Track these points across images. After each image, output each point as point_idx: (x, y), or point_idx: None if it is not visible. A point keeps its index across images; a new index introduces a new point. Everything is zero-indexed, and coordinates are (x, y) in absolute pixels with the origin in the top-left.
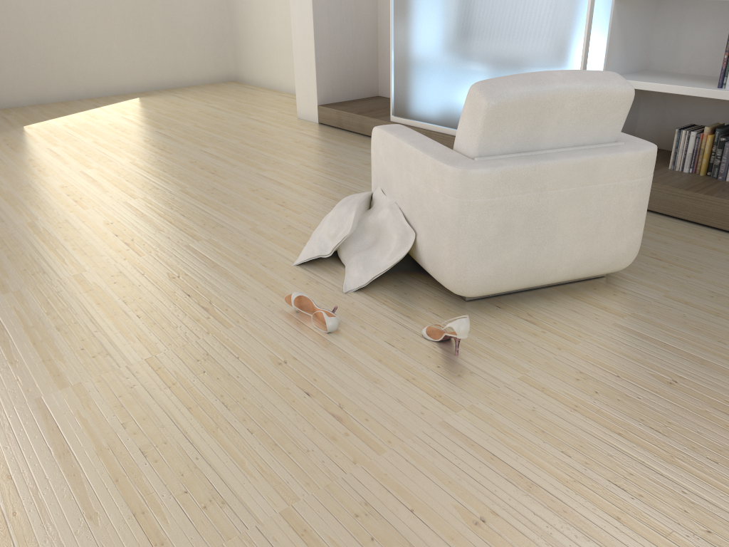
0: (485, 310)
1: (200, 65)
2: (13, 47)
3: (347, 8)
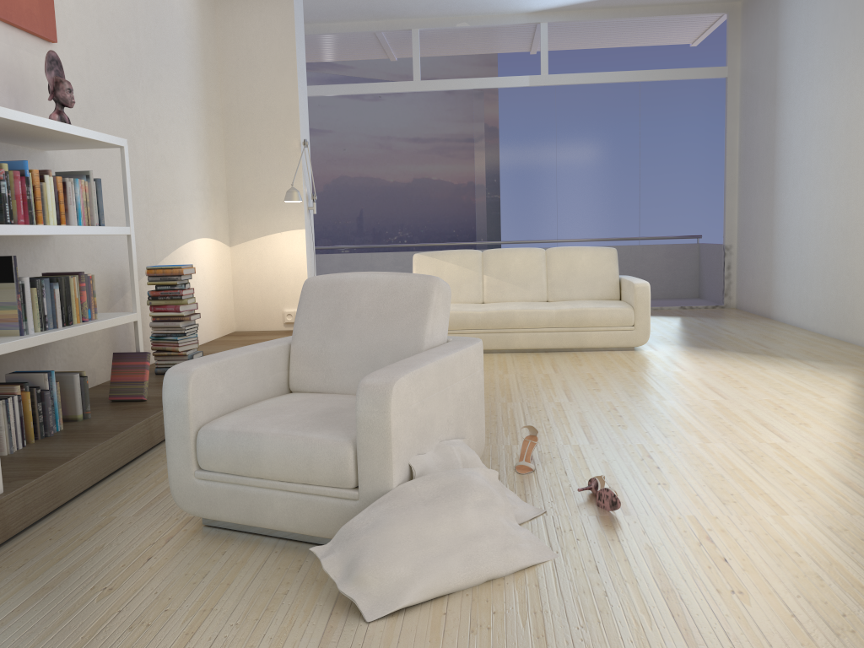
0: None
1: None
2: None
3: None
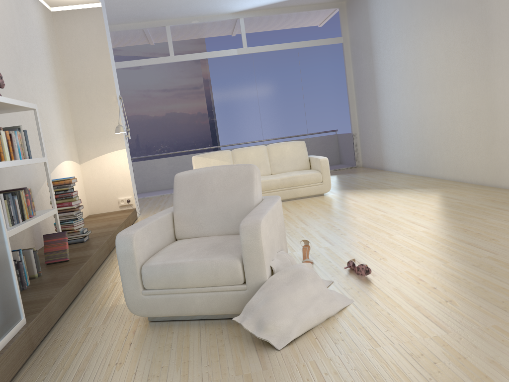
0: None
1: None
2: None
3: None
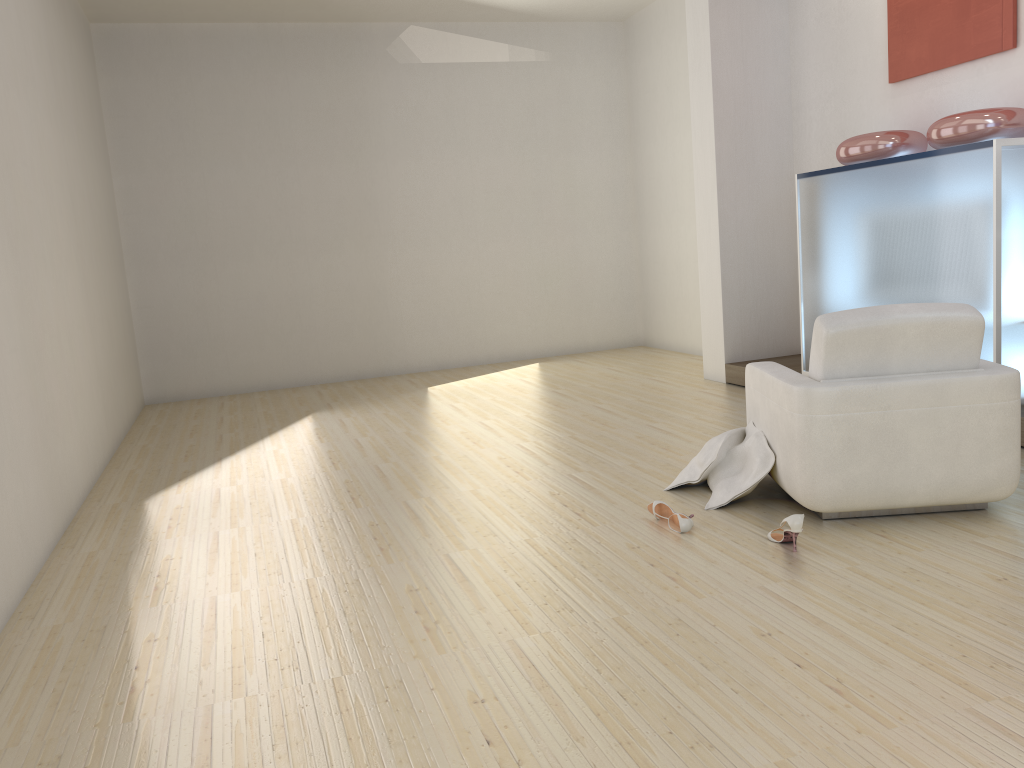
0: (839, 526)
1: (605, 329)
2: (425, 314)
3: (760, 261)
